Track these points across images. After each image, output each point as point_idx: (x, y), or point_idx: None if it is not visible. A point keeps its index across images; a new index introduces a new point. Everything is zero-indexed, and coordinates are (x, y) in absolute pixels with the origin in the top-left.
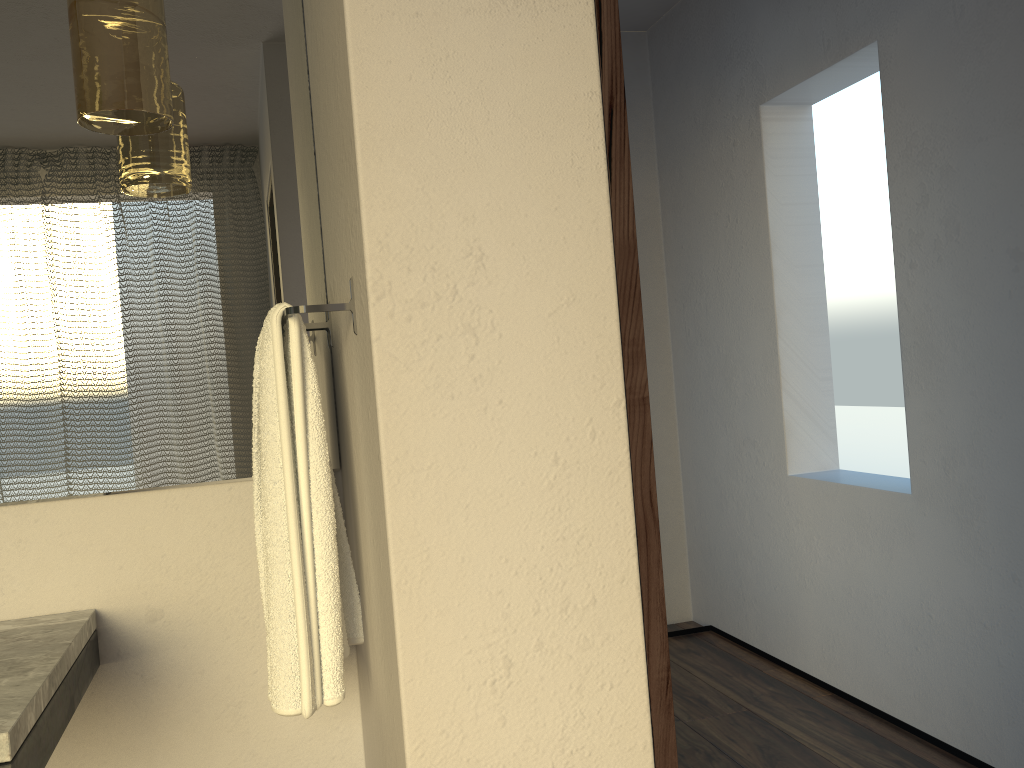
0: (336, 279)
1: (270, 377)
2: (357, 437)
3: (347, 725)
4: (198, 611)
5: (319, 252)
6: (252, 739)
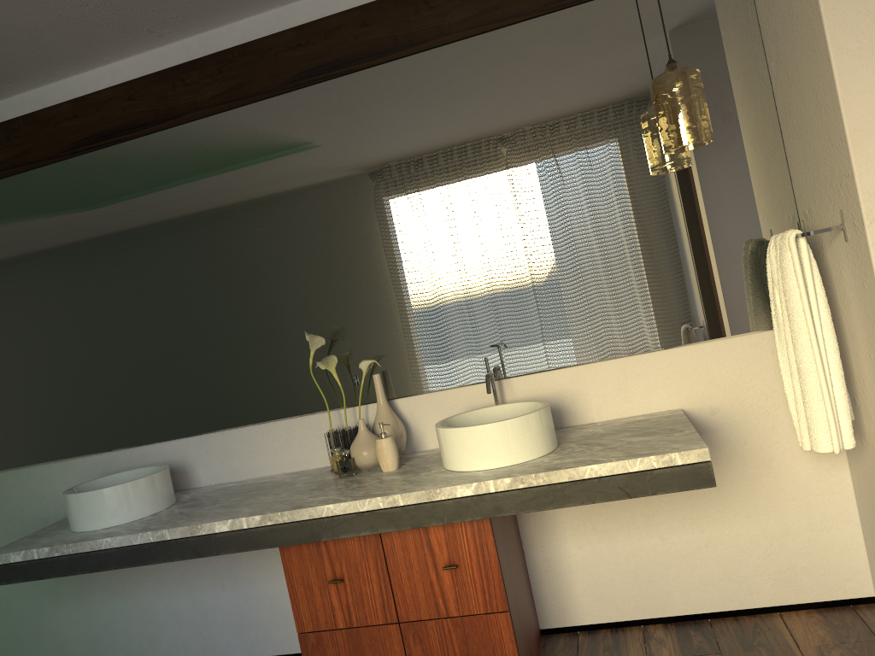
0: (814, 208)
1: (790, 271)
2: (846, 299)
3: (840, 473)
4: (738, 408)
5: (790, 191)
6: (779, 480)
